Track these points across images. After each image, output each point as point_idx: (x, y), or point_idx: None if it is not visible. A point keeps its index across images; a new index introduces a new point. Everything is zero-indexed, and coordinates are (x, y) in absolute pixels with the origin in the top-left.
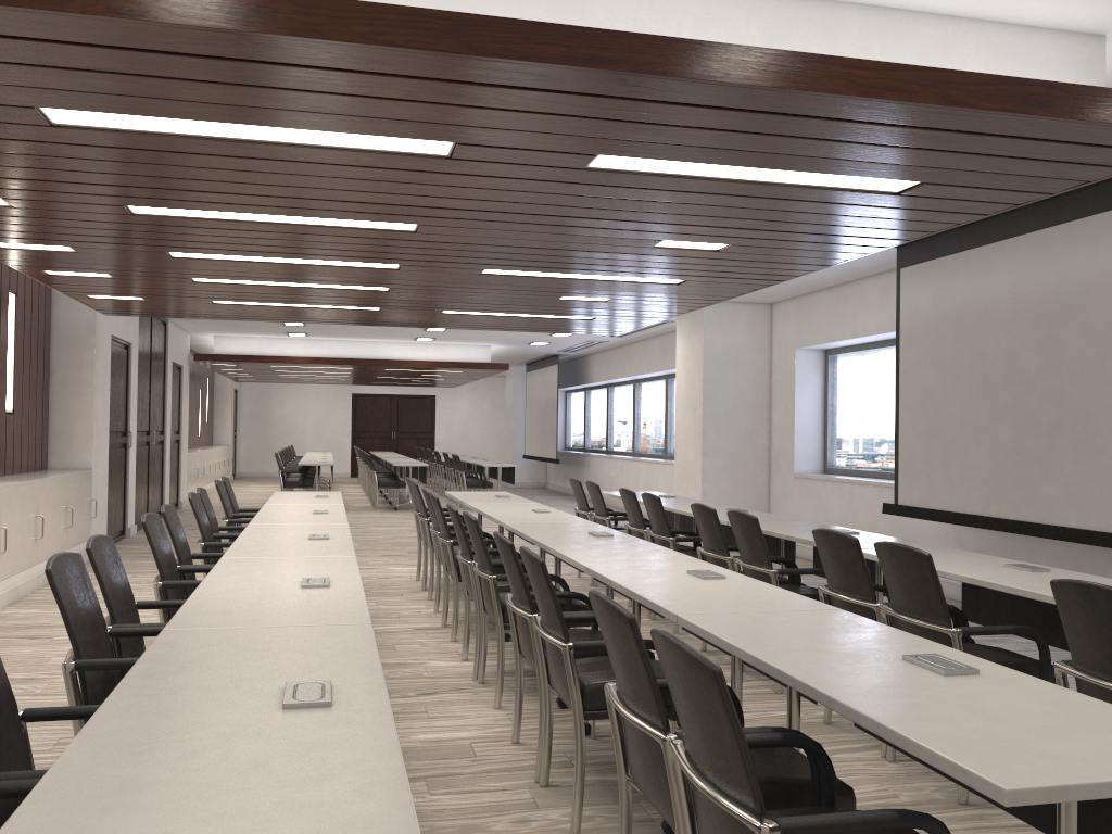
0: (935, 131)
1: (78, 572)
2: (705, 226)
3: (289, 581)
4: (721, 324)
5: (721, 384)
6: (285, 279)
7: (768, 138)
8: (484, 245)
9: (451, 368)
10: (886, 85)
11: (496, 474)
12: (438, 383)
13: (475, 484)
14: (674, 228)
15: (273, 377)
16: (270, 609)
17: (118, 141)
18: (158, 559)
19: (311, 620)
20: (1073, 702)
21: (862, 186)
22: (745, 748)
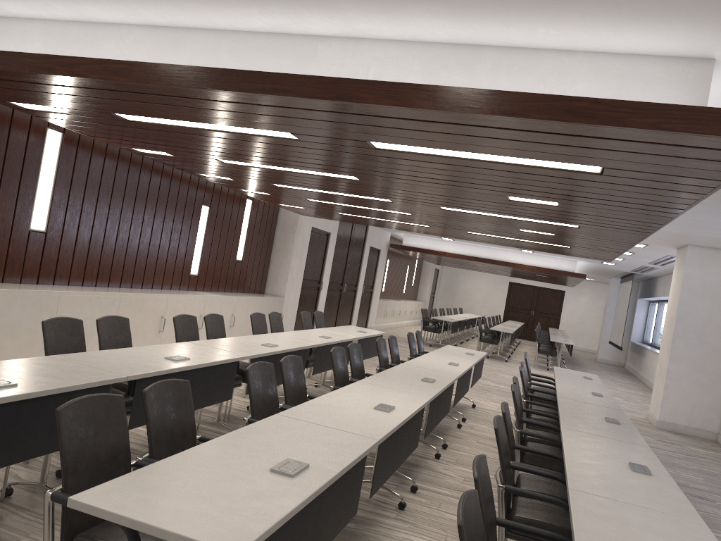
0: (533, 132)
1: (75, 328)
2: (514, 188)
3: (172, 355)
4: (701, 263)
5: (694, 309)
6: (347, 203)
7: (437, 134)
8: (410, 191)
9: (544, 272)
10: (458, 102)
11: (569, 348)
12: (557, 282)
13: (544, 352)
14: (497, 188)
15: (449, 264)
16: (115, 361)
17: (160, 128)
18: (176, 337)
19: (111, 368)
20: (276, 500)
21: (565, 167)
22: (61, 452)
